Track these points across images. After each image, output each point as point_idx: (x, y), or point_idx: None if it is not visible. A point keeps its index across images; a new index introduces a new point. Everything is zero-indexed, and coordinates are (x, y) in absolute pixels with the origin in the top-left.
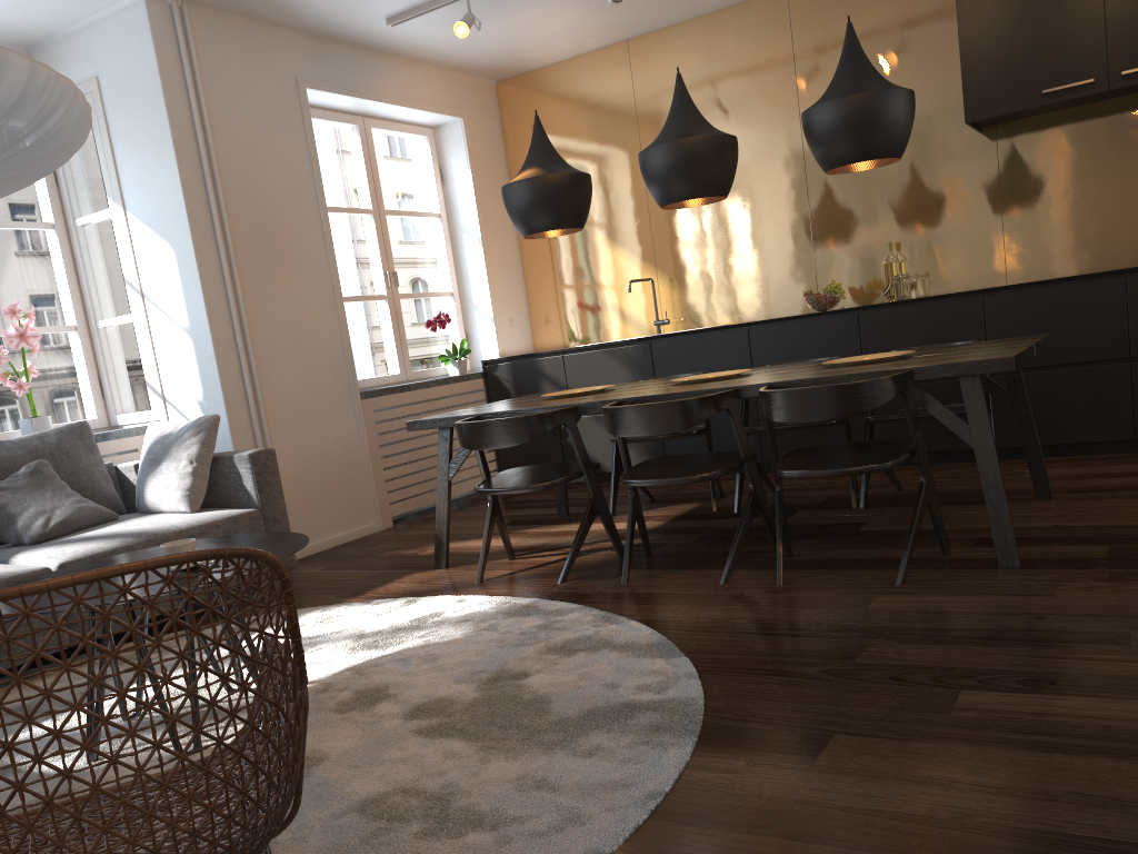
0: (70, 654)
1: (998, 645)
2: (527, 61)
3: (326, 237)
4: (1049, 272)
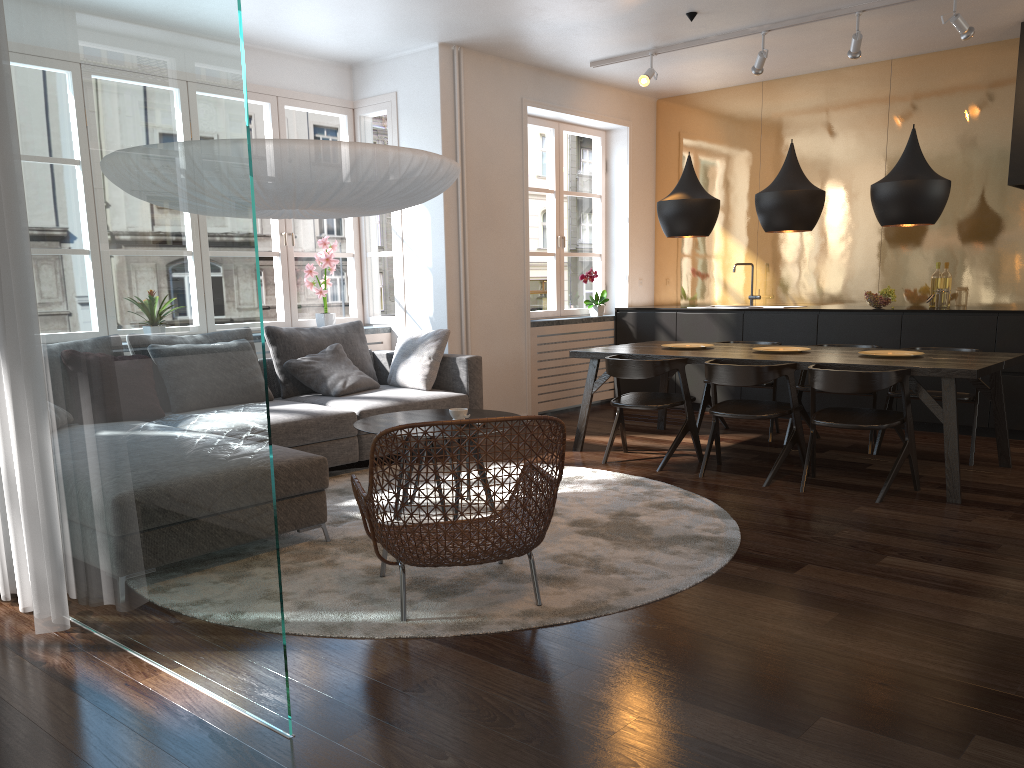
0: (349, 466)
1: (920, 539)
2: (683, 89)
3: (524, 211)
4: None
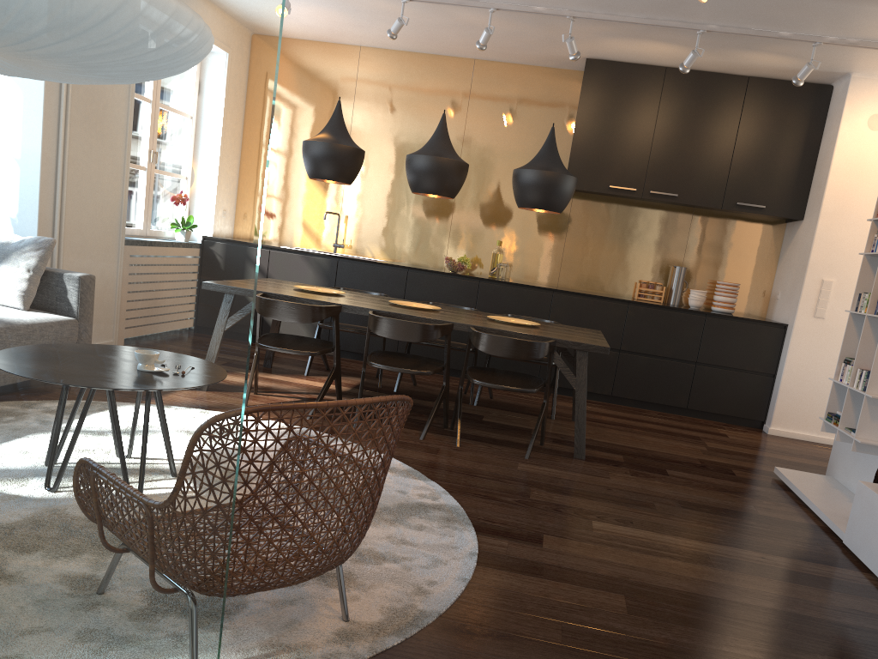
0: None
1: (597, 500)
2: (286, 31)
3: None
4: (581, 286)
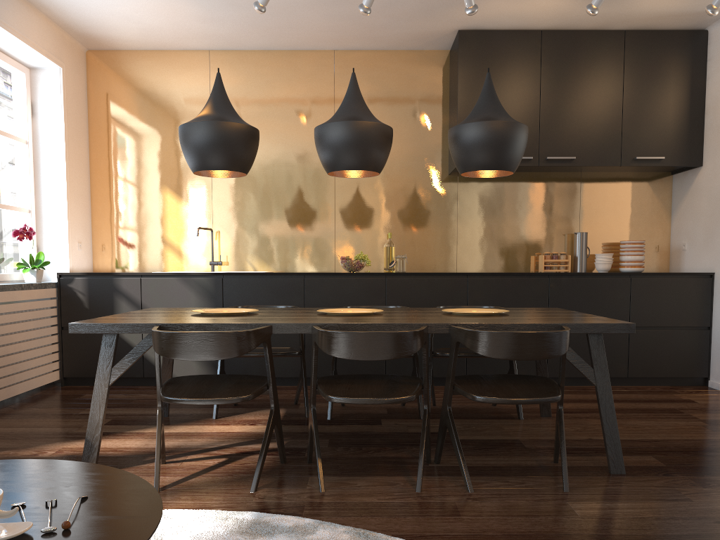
0: None
1: None
2: (124, 41)
3: None
4: (481, 268)
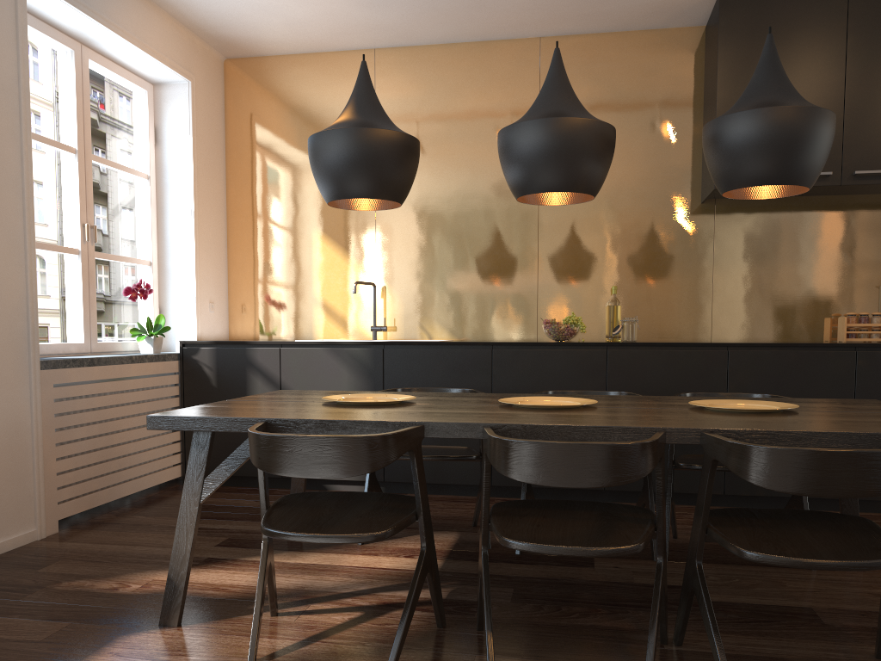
0: None
1: None
2: (268, 43)
3: (24, 161)
4: (749, 336)
